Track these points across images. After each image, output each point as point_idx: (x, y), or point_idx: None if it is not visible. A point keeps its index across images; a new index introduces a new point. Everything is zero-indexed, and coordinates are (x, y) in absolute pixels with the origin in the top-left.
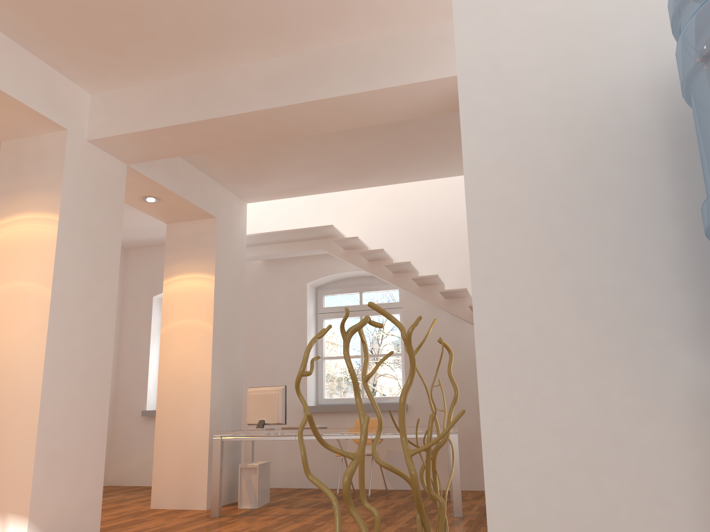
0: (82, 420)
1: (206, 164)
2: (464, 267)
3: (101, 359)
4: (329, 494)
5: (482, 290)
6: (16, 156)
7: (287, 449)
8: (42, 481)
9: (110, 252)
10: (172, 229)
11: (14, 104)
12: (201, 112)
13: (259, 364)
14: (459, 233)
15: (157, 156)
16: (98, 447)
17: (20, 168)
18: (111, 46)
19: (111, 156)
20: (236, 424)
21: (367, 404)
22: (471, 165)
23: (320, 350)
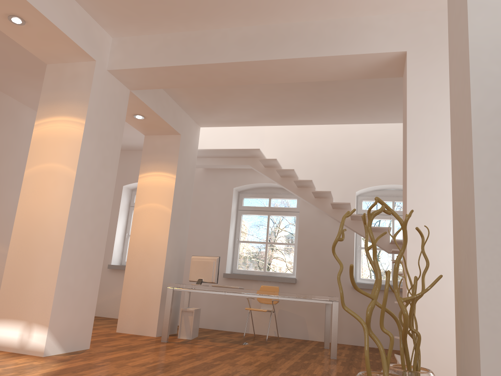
0: (87, 265)
1: (179, 96)
2: (345, 188)
3: (102, 224)
4: (360, 320)
5: (481, 194)
6: (57, 75)
7: (208, 301)
8: (59, 303)
9: (114, 150)
10: (148, 139)
11: (64, 38)
12: (191, 59)
13: (194, 241)
14: (344, 164)
15: (152, 86)
16: (95, 284)
17: (59, 84)
18: (136, 5)
19: (120, 83)
20: (179, 280)
21: (267, 276)
22: (477, 111)
23: (237, 235)
